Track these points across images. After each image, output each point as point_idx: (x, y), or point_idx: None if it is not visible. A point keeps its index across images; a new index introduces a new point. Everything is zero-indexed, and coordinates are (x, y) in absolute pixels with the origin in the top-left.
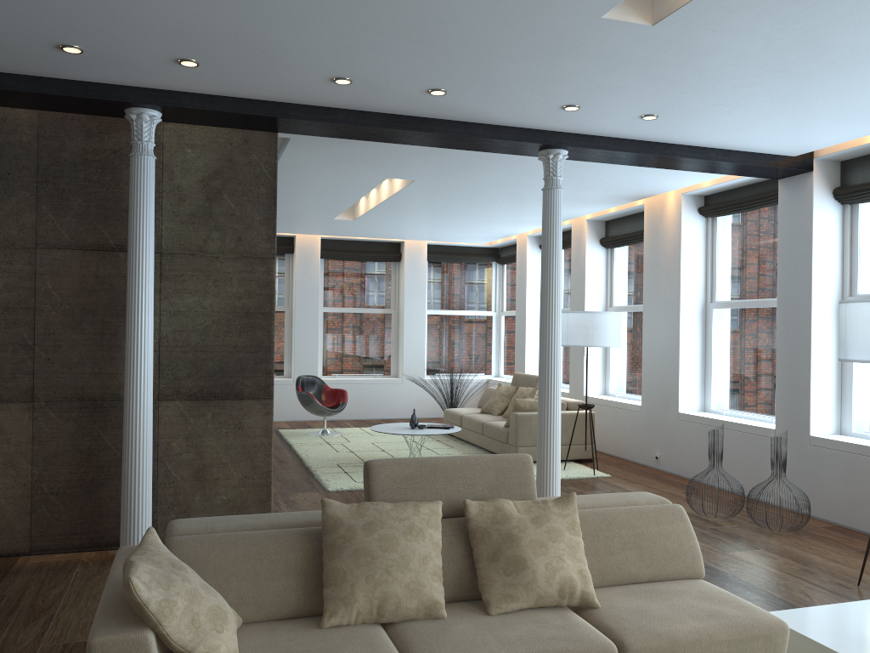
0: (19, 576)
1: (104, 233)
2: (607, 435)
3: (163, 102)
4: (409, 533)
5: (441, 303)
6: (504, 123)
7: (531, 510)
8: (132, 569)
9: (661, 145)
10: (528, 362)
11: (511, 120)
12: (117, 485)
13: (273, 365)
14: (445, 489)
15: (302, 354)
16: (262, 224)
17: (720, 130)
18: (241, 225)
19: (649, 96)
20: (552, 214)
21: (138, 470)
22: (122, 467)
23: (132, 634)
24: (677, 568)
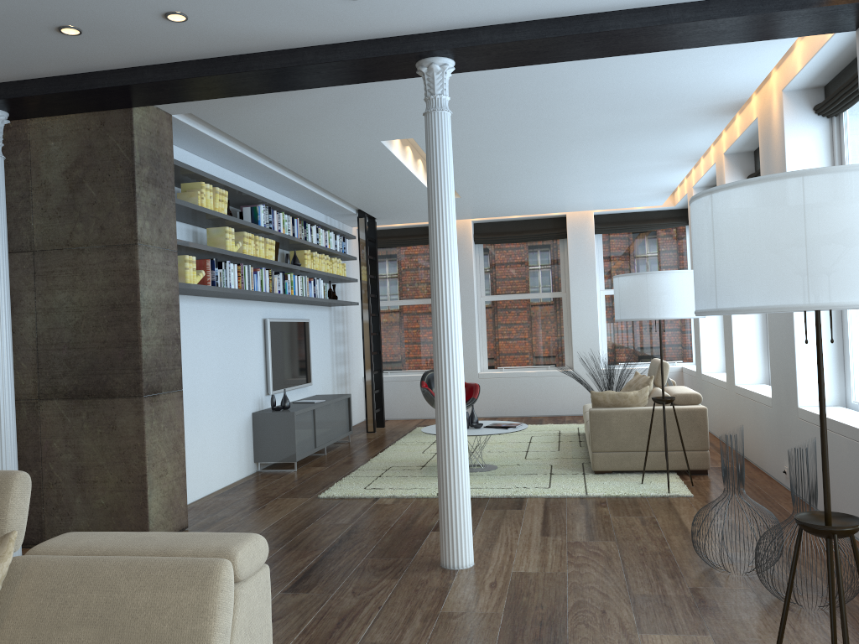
0: None
1: None
2: (751, 439)
3: None
4: None
5: None
6: (335, 39)
7: None
8: None
9: (580, 19)
10: (704, 345)
11: (331, 32)
12: None
13: (141, 360)
14: None
15: None
16: (123, 209)
17: None
18: (103, 213)
19: None
20: (432, 146)
21: None
22: None
23: None
24: None
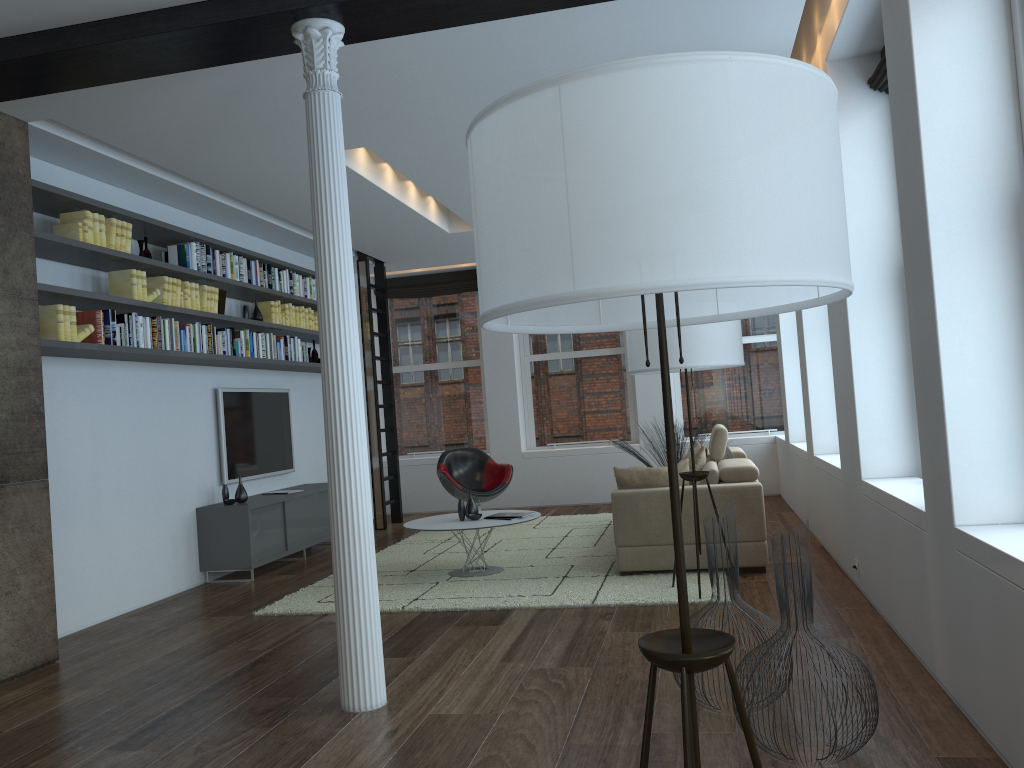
0: None
1: None
2: (829, 524)
3: None
4: None
5: None
6: None
7: None
8: None
9: None
10: (791, 406)
11: None
12: None
13: None
14: None
15: (498, 419)
16: None
17: None
18: None
19: None
20: (312, 139)
21: None
22: None
23: None
24: None
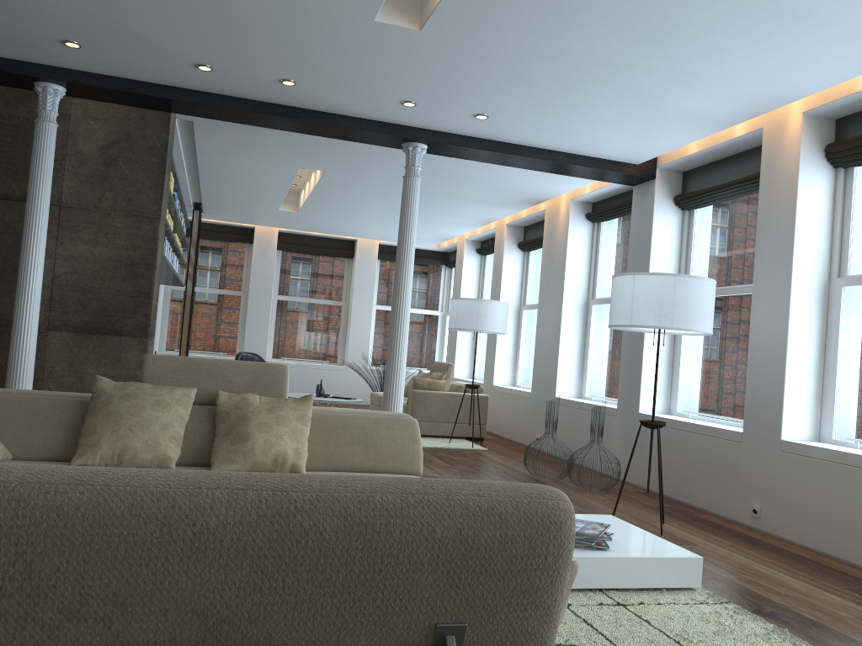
0: None
1: (12, 185)
2: (506, 421)
3: (63, 78)
4: (157, 405)
5: (390, 300)
6: (363, 116)
7: (271, 403)
8: None
9: (510, 146)
10: (458, 357)
11: (367, 113)
12: None
13: (151, 309)
14: (206, 382)
15: (253, 336)
16: (152, 189)
17: (551, 133)
18: (133, 188)
19: (466, 96)
20: (408, 198)
21: (18, 383)
22: (6, 380)
23: None
24: (396, 464)
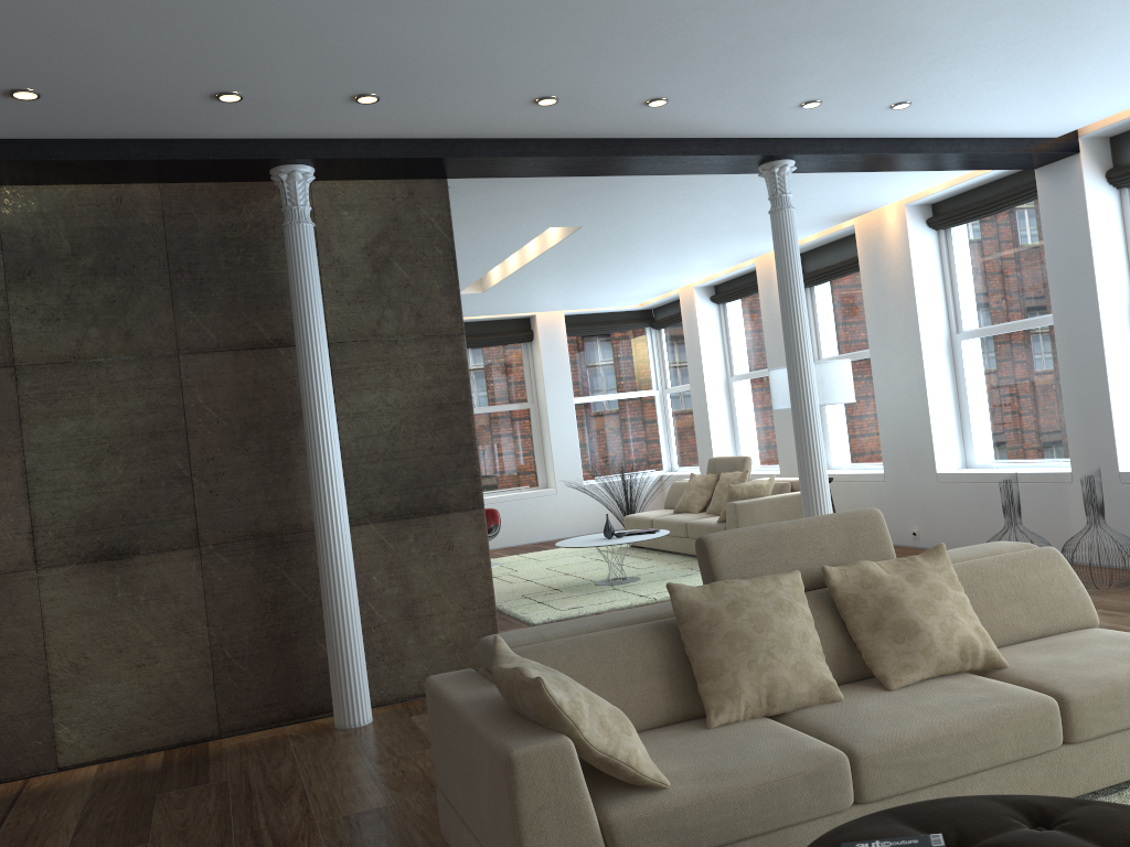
0: (226, 760)
1: (257, 327)
2: None
3: (321, 154)
4: (780, 609)
5: (589, 388)
6: (722, 135)
7: (900, 569)
8: (526, 672)
9: (904, 141)
10: (715, 445)
11: (732, 129)
12: (313, 638)
13: (478, 465)
14: (795, 558)
15: None
16: (444, 294)
17: (978, 113)
18: (419, 298)
19: (909, 78)
20: (787, 240)
21: (346, 613)
22: (324, 611)
23: (552, 742)
24: (1069, 617)
